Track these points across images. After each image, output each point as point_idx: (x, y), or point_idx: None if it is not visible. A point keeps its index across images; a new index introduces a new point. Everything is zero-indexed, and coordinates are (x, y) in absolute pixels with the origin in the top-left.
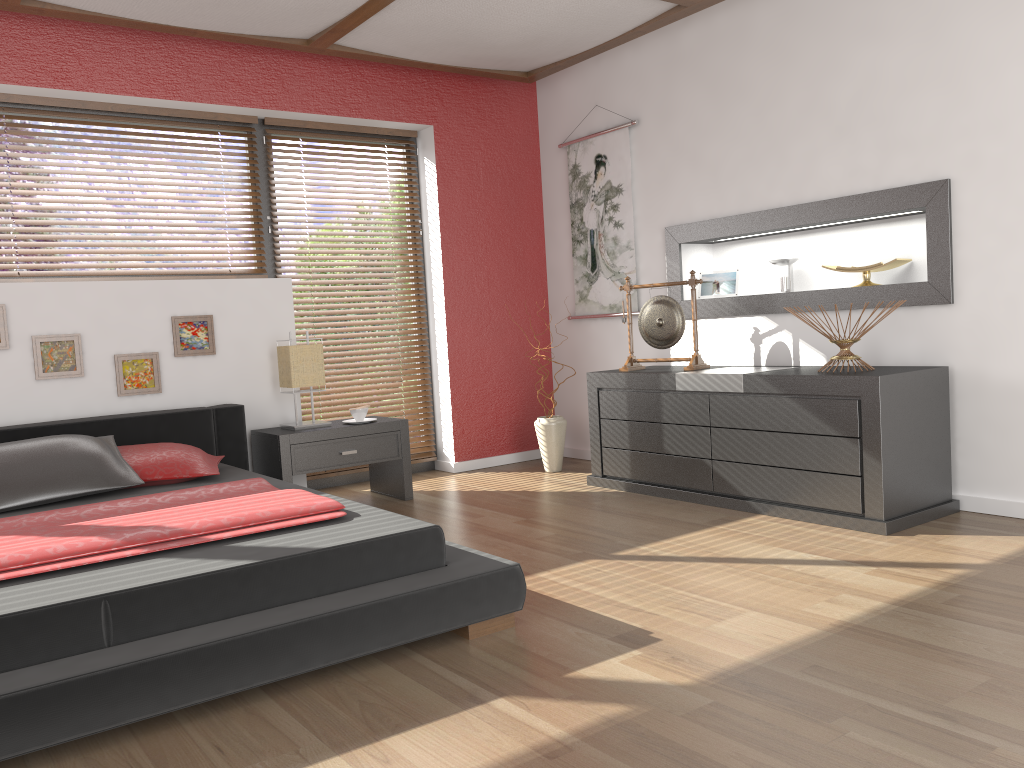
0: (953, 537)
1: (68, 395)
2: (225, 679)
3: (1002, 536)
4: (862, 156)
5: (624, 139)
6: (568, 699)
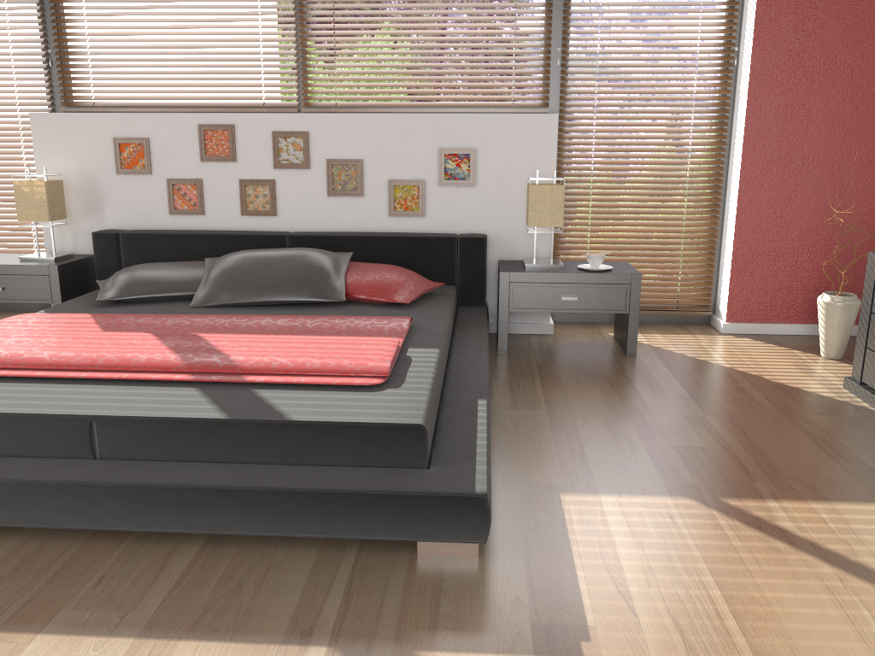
0: None
1: (350, 211)
2: (149, 518)
3: None
4: None
5: None
6: None
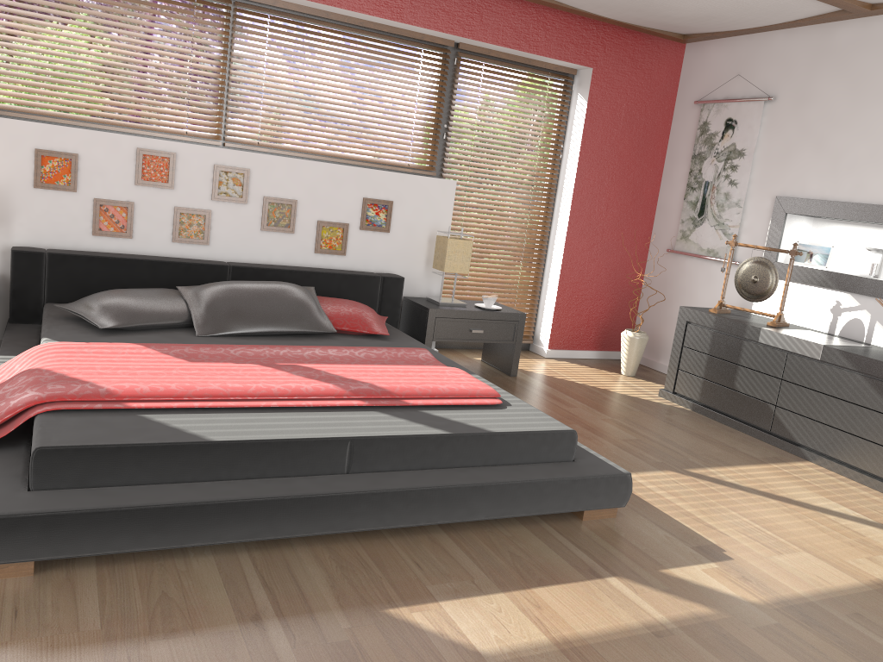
0: None
1: (280, 246)
2: (421, 515)
3: None
4: None
5: (757, 111)
6: (665, 591)
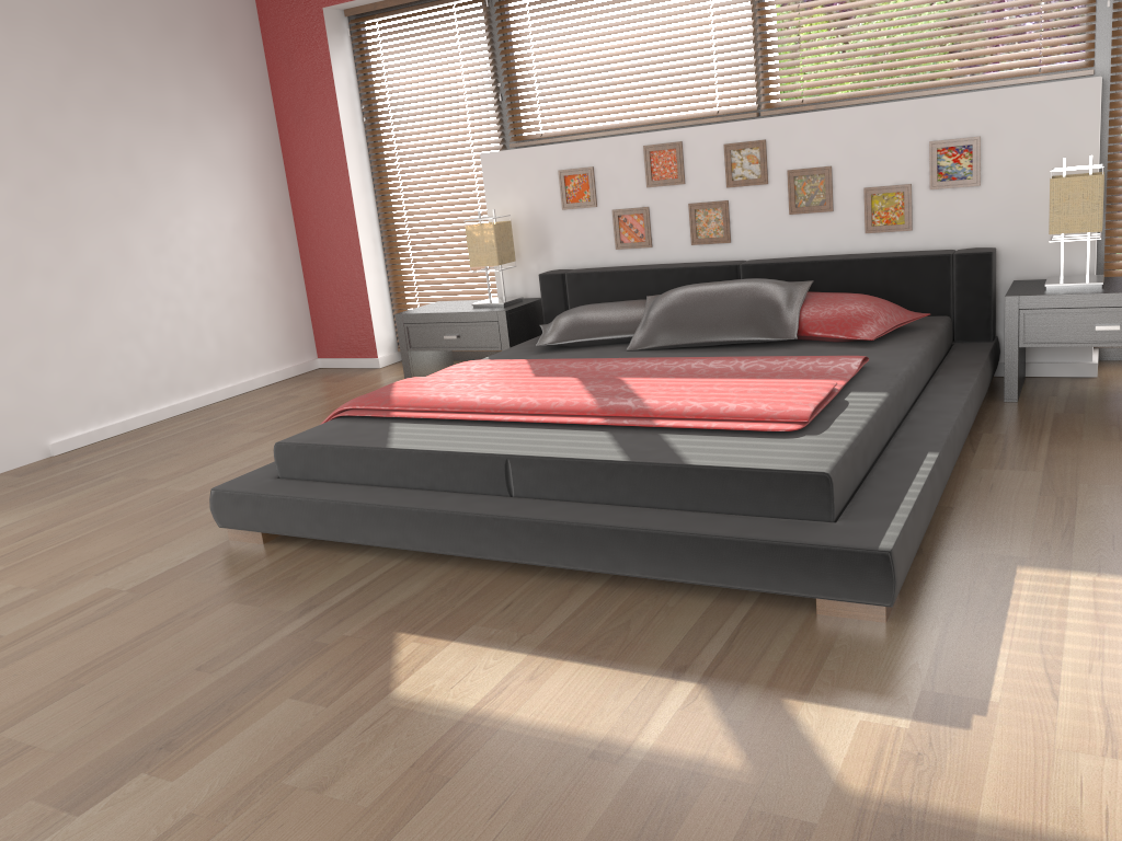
0: None
1: (817, 230)
2: (553, 554)
3: None
4: None
5: None
6: (727, 722)
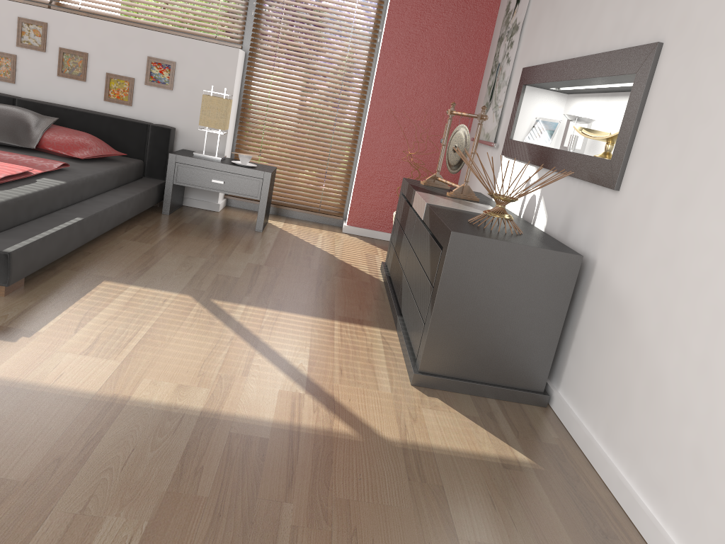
0: (452, 414)
1: (74, 91)
2: None
3: (493, 437)
4: (626, 8)
5: None
6: None
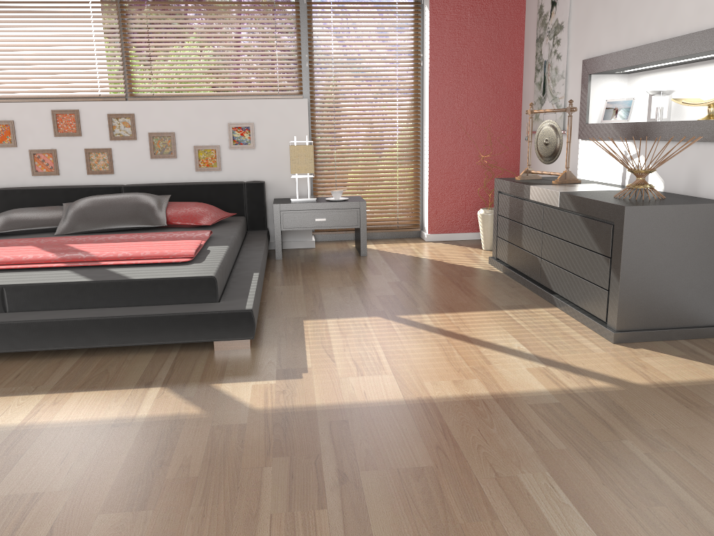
0: (666, 357)
1: (168, 169)
2: (46, 341)
3: (712, 366)
4: None
5: None
6: (185, 398)
